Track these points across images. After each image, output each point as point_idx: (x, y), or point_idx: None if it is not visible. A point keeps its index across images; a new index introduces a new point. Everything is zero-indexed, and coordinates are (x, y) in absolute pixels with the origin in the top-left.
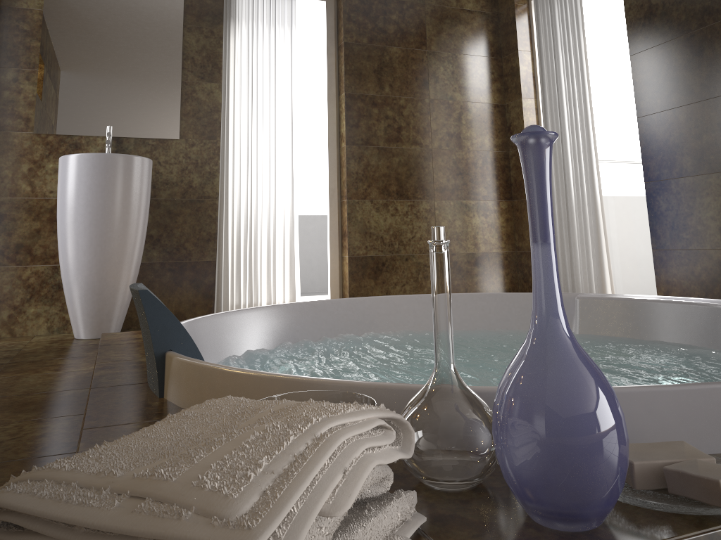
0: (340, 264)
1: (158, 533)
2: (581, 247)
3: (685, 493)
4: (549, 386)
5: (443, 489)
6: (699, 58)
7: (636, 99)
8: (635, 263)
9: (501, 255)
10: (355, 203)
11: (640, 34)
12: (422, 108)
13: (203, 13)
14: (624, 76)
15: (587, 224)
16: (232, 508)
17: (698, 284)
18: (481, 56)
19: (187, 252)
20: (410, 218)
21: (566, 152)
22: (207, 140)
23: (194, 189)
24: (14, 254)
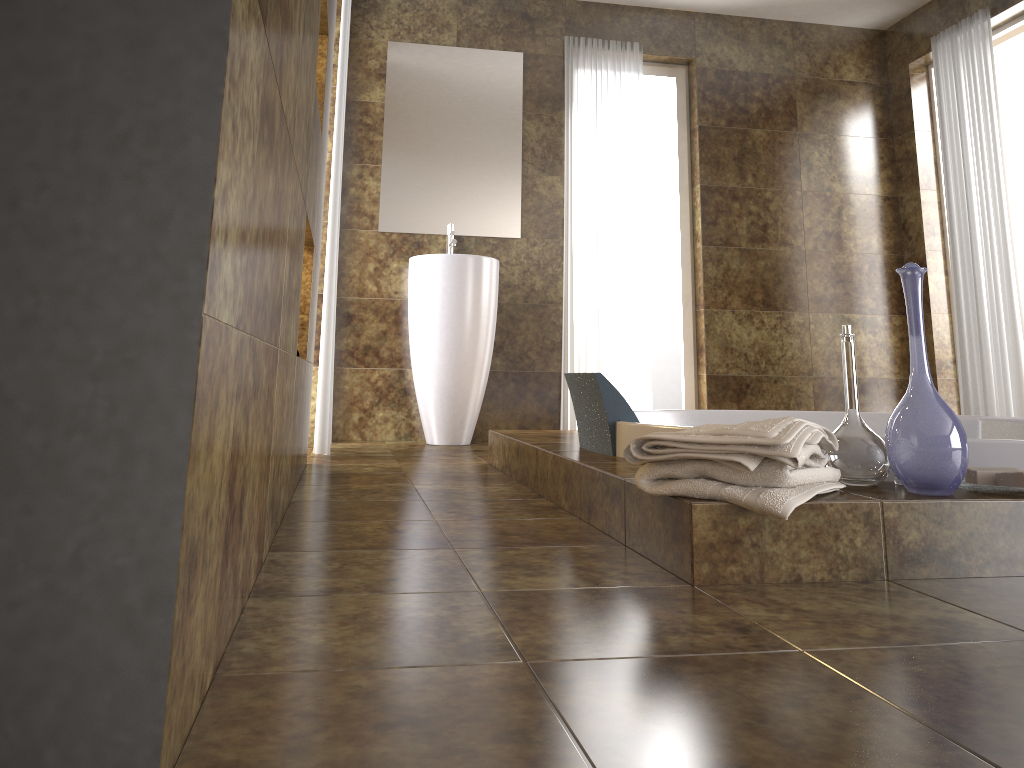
0: (695, 384)
1: (739, 441)
2: (997, 373)
3: (1006, 485)
4: (919, 414)
5: (853, 483)
6: None
7: None
8: None
9: (894, 382)
10: (714, 313)
11: None
12: (792, 202)
13: (543, 99)
14: None
15: (1004, 346)
16: (768, 434)
17: None
18: (866, 137)
19: (530, 361)
20: (779, 333)
21: (977, 258)
22: (549, 239)
23: (536, 293)
24: (363, 356)
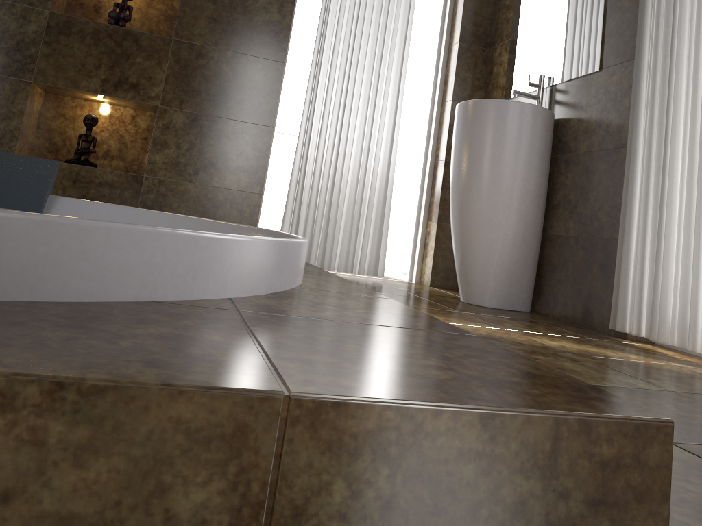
0: None
1: None
2: None
3: None
4: None
5: None
6: None
7: None
8: None
9: None
10: None
11: None
12: None
13: None
14: None
15: None
16: None
17: None
18: None
19: (599, 224)
20: None
21: None
22: (628, 61)
23: (611, 135)
24: None
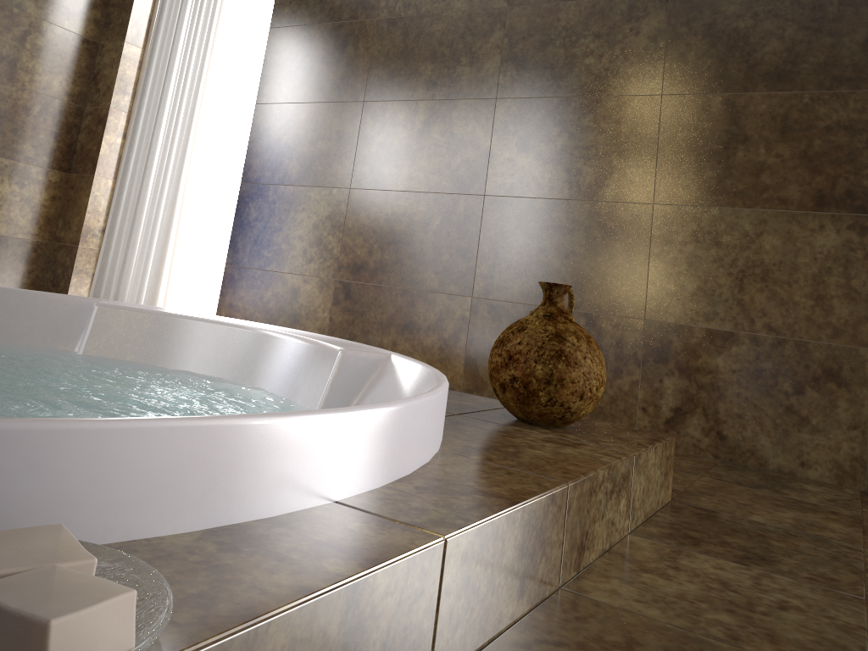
0: None
1: None
2: (143, 249)
3: None
4: None
5: None
6: (340, 54)
7: (262, 81)
8: (206, 282)
9: (29, 244)
10: None
11: (288, 7)
12: None
13: None
14: (259, 59)
15: (159, 222)
16: None
17: (263, 312)
18: None
19: None
20: None
21: (160, 124)
22: None
23: None
24: None
